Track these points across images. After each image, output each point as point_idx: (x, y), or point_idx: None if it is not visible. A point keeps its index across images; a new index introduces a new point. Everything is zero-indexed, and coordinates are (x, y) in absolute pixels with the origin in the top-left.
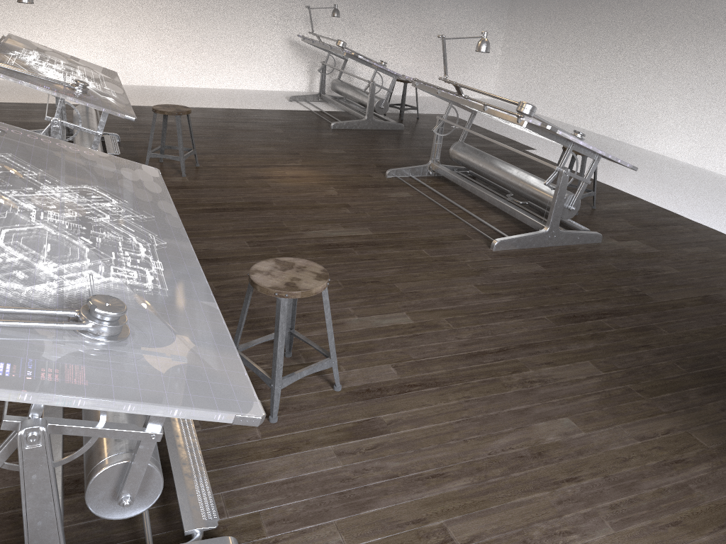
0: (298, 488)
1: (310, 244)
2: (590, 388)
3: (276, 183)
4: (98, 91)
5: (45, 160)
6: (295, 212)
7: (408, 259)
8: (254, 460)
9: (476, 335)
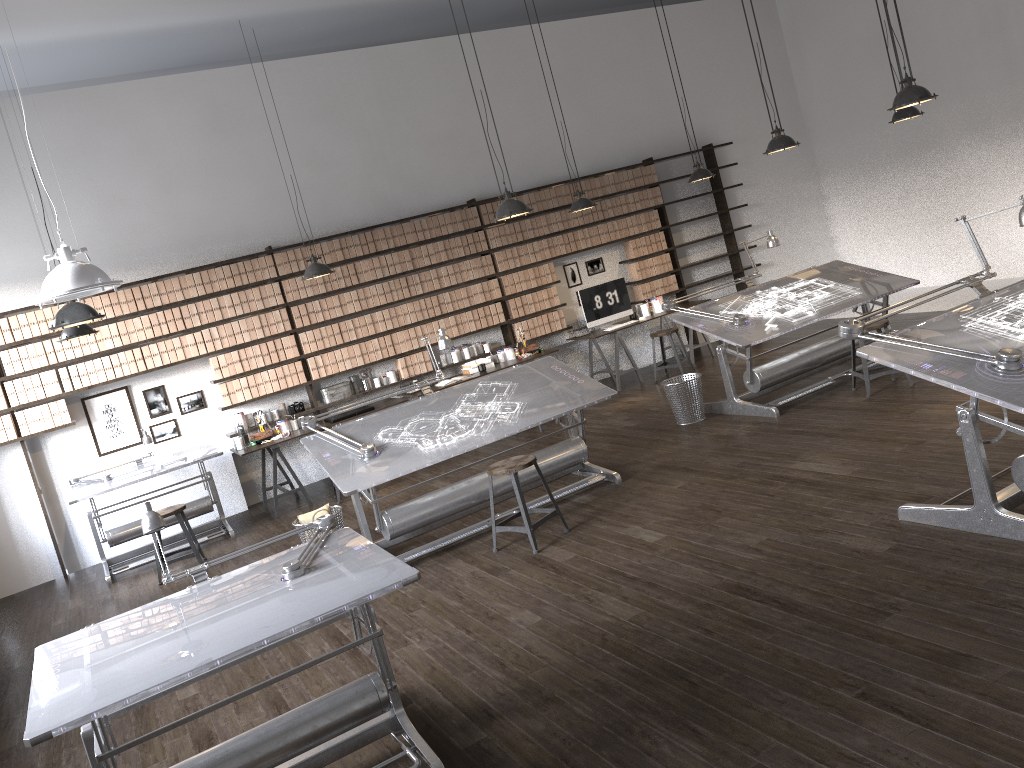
0: (442, 573)
1: (771, 472)
2: (592, 619)
3: (926, 410)
4: (776, 319)
5: (530, 386)
6: (848, 443)
7: (795, 503)
8: (461, 559)
9: (651, 564)
